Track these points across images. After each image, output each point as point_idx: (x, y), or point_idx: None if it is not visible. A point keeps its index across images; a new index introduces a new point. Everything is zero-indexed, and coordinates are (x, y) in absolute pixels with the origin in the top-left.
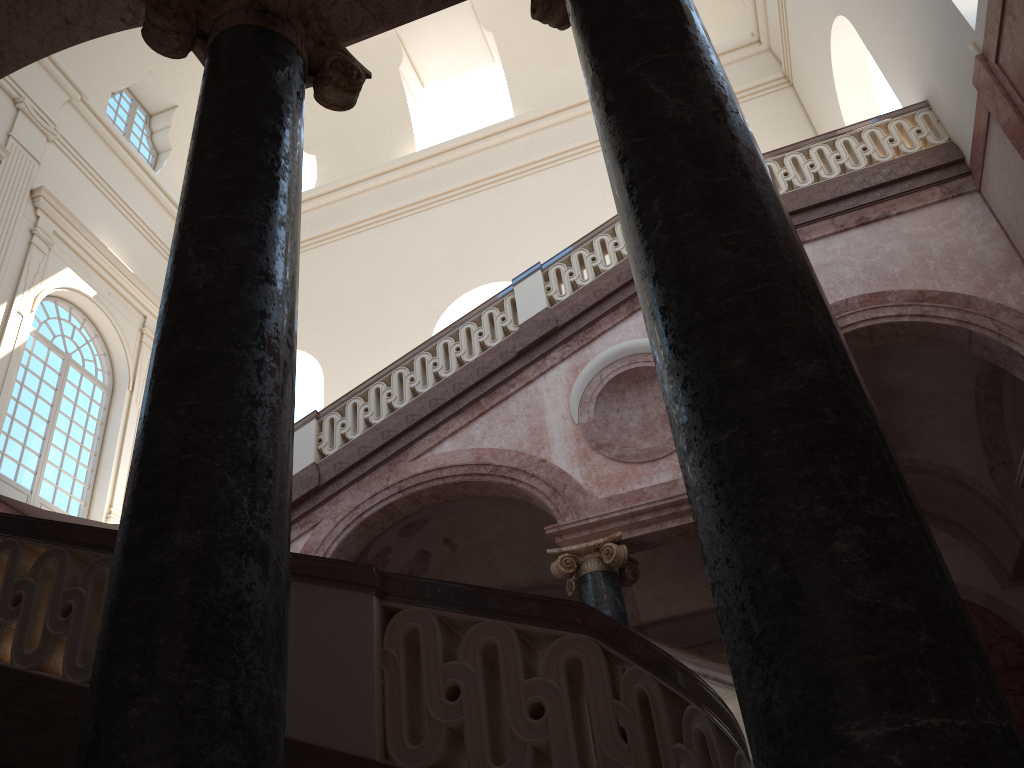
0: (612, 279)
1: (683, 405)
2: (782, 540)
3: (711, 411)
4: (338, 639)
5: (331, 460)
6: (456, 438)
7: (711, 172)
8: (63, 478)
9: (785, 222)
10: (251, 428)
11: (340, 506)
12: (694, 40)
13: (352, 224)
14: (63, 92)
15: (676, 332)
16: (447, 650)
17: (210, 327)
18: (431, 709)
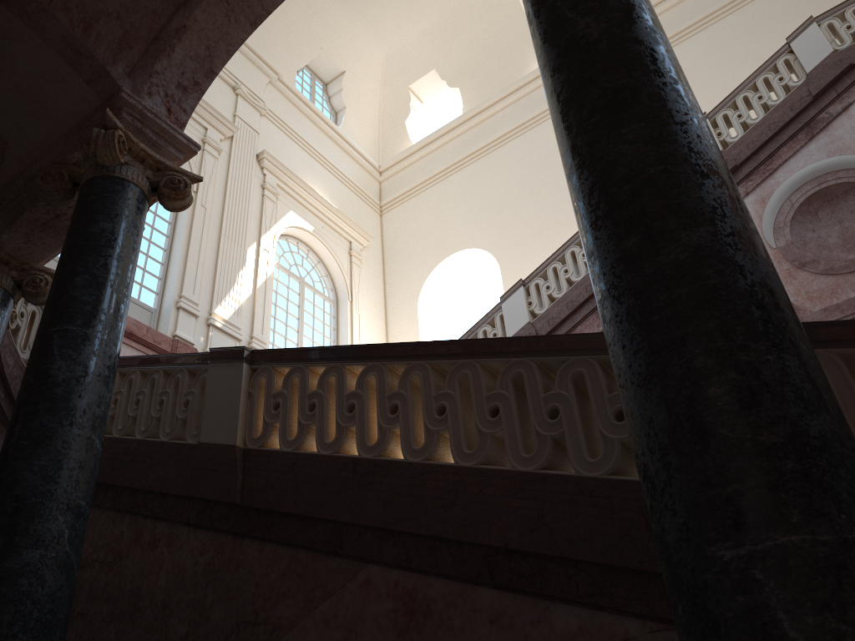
0: (784, 111)
1: None
2: None
3: None
4: None
5: (543, 318)
6: None
7: None
8: None
9: None
10: (701, 141)
11: None
12: None
13: (500, 137)
14: (264, 75)
15: None
16: None
17: (623, 64)
18: None
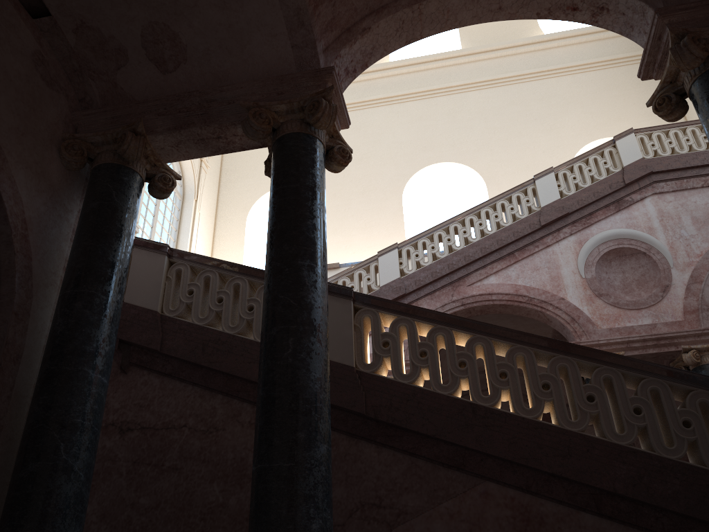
0: (605, 186)
1: None
2: None
3: None
4: None
5: (411, 278)
6: (498, 275)
7: None
8: None
9: None
10: None
11: None
12: None
13: None
14: None
15: None
16: None
17: None
18: None
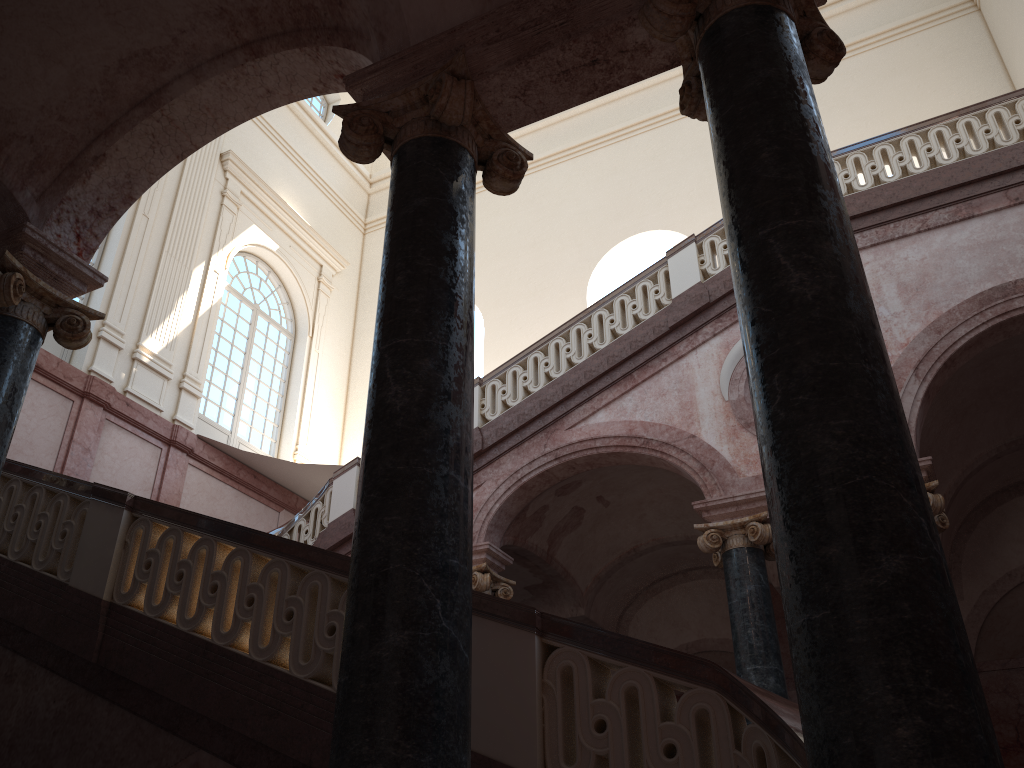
0: None
1: (788, 574)
2: (856, 718)
3: (809, 589)
4: (506, 669)
5: (493, 425)
6: (609, 409)
7: (825, 356)
8: (256, 418)
9: (890, 404)
10: (441, 538)
11: (501, 469)
12: (822, 201)
13: None
14: None
15: (786, 507)
16: (596, 686)
17: (407, 448)
18: (582, 737)
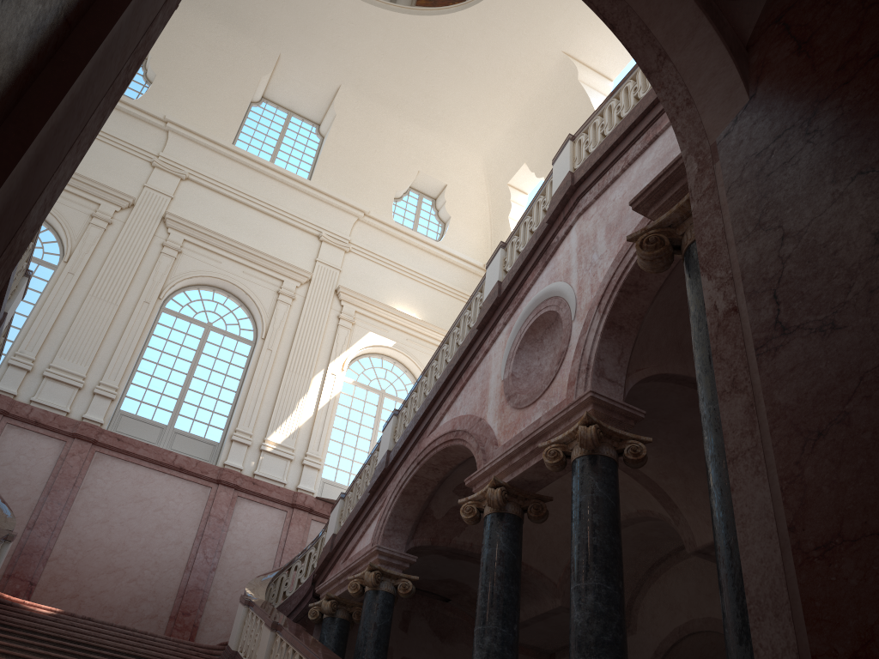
0: (532, 238)
1: None
2: None
3: None
4: None
5: (395, 446)
6: (449, 412)
7: None
8: None
9: None
10: None
11: (396, 481)
12: None
13: None
14: (352, 216)
15: None
16: None
17: None
18: None
